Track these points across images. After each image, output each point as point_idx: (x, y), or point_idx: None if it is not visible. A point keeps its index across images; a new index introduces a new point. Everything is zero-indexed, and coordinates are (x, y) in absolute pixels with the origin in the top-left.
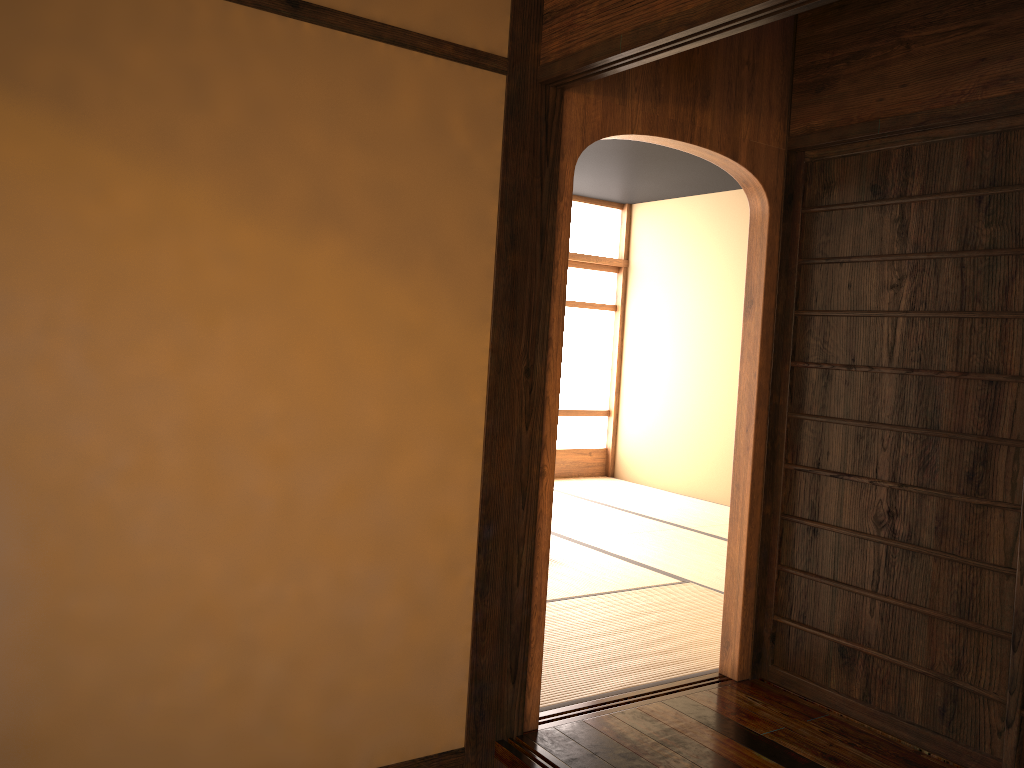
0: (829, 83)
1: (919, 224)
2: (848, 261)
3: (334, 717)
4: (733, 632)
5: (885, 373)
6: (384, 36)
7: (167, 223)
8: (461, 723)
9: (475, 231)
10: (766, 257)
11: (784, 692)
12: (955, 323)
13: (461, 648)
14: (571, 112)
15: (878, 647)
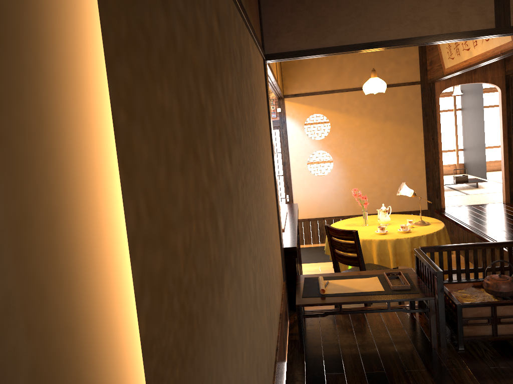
0: (510, 59)
1: None
2: None
3: (399, 201)
4: (504, 192)
5: None
6: (394, 86)
7: (362, 125)
8: (426, 205)
9: (417, 114)
10: (501, 102)
11: None
12: None
13: (424, 191)
14: (436, 86)
15: None
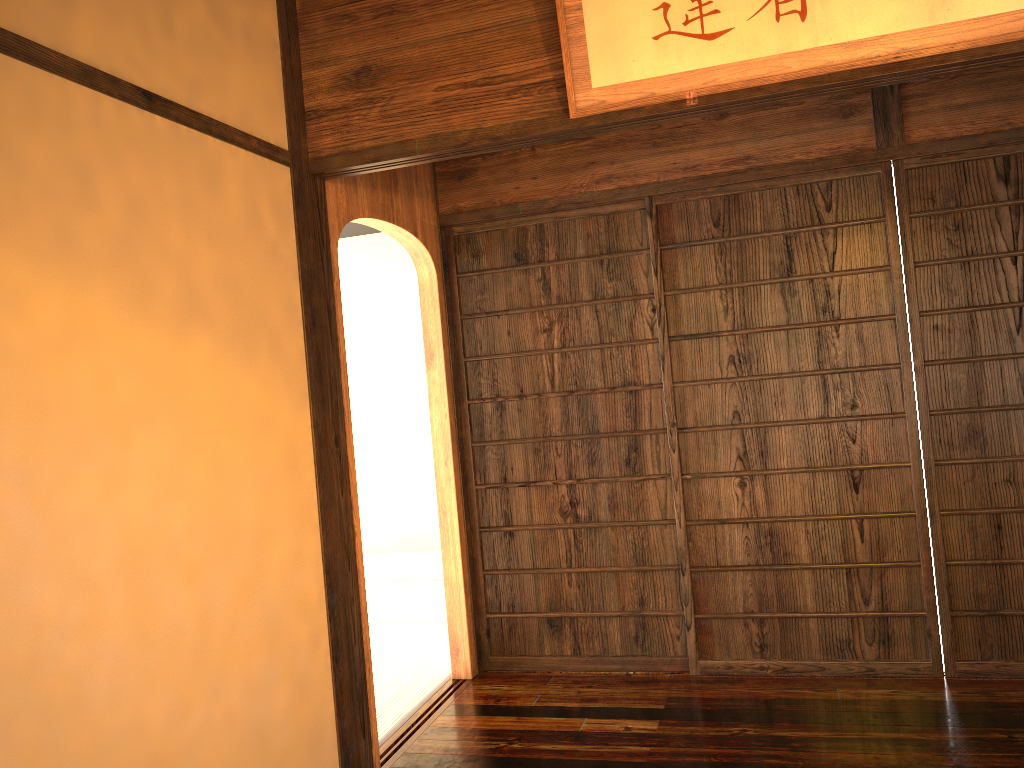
0: (469, 173)
1: (559, 282)
2: (506, 314)
3: None
4: (461, 639)
5: (550, 397)
6: (213, 130)
7: (79, 336)
8: None
9: (289, 315)
10: (440, 316)
11: (510, 673)
12: (598, 353)
13: (330, 719)
14: (330, 200)
15: (580, 608)
